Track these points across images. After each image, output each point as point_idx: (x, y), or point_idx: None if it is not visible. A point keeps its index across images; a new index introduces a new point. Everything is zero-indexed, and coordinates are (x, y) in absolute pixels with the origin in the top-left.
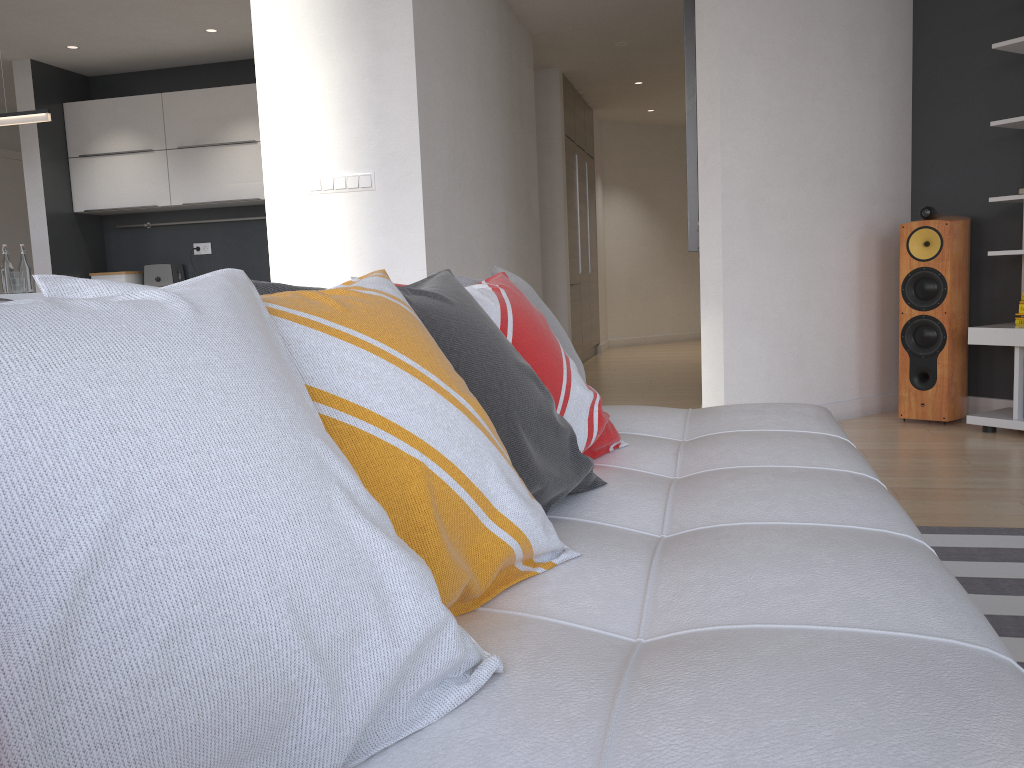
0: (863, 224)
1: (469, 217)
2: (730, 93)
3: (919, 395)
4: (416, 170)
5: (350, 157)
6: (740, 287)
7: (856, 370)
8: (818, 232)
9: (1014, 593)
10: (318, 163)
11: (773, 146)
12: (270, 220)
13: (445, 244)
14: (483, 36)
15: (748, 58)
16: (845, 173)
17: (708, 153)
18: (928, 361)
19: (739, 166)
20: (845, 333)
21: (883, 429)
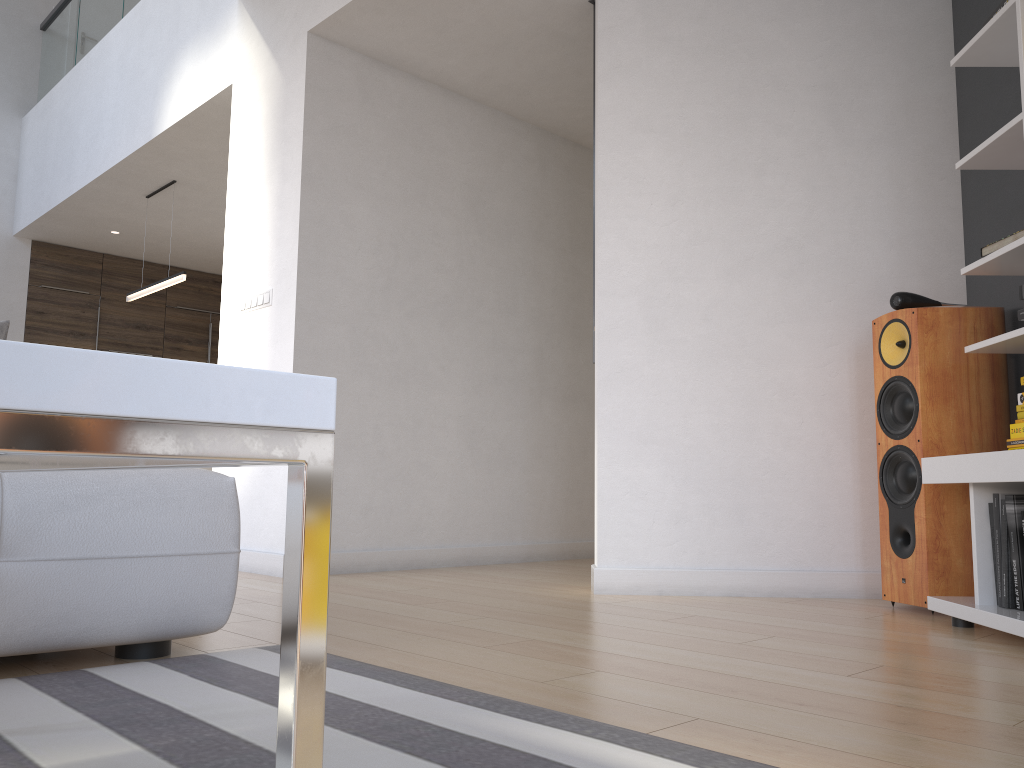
0: (862, 328)
1: (424, 338)
2: (615, 177)
3: (900, 565)
4: (294, 283)
5: (262, 278)
6: (628, 401)
7: (855, 529)
8: (771, 337)
9: (88, 710)
10: (246, 286)
11: (686, 233)
12: (221, 339)
13: (349, 358)
14: (493, 169)
15: (644, 137)
16: (823, 262)
17: (596, 247)
18: (906, 513)
19: (628, 258)
20: (830, 474)
21: (827, 608)
